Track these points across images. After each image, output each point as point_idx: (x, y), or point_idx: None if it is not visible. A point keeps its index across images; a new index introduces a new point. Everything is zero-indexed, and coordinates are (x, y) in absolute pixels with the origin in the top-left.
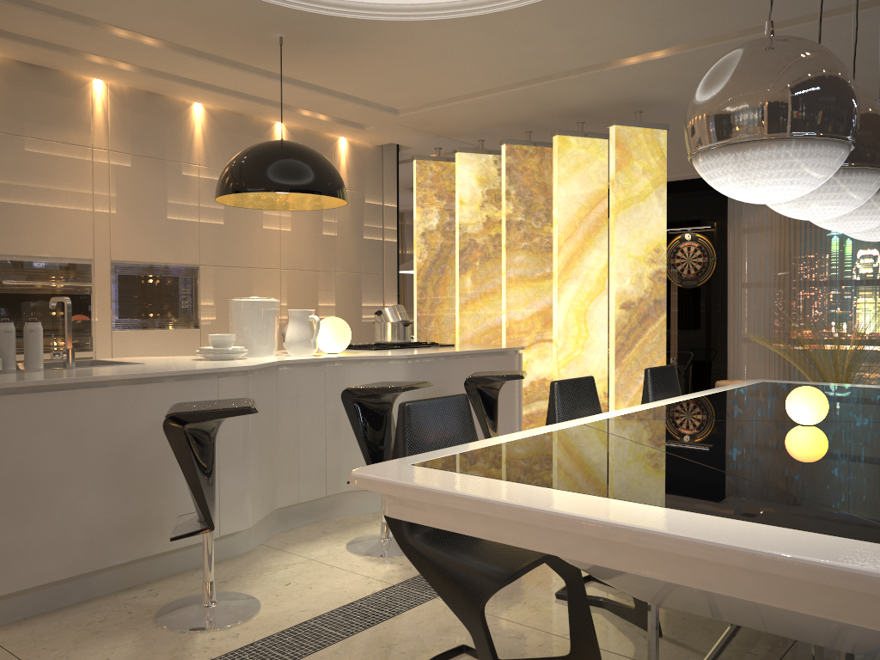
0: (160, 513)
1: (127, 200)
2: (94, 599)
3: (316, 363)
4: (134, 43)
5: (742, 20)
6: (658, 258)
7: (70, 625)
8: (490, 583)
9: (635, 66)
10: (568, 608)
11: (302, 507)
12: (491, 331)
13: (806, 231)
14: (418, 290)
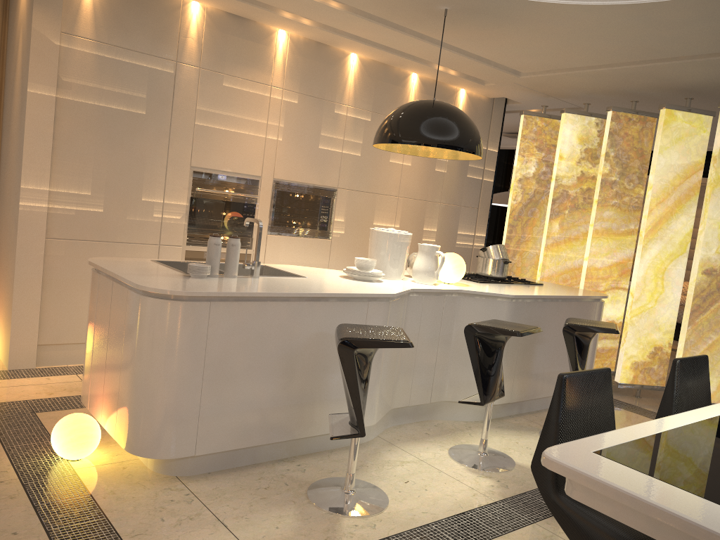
0: (312, 405)
1: (291, 131)
2: (257, 465)
3: (438, 293)
4: (322, 5)
5: None
6: None
7: (243, 487)
8: None
9: None
10: None
11: (410, 409)
12: (569, 272)
13: None
14: (508, 227)
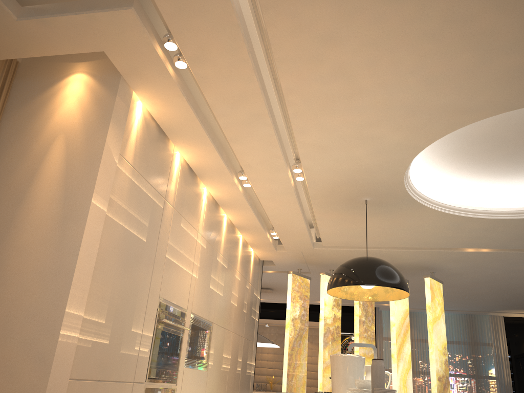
0: None
1: (201, 270)
2: None
3: None
4: (286, 180)
5: None
6: (445, 352)
7: None
8: None
9: (468, 252)
10: None
11: None
12: None
13: (418, 343)
14: (288, 355)
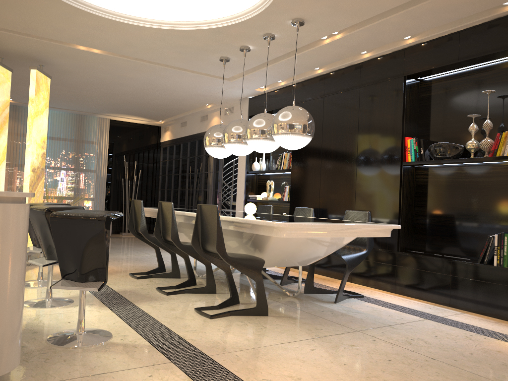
0: None
1: None
2: None
3: None
4: None
5: (149, 57)
6: (44, 146)
7: (38, 366)
8: (261, 264)
9: (80, 50)
10: (228, 281)
11: None
12: None
13: (23, 138)
14: None
